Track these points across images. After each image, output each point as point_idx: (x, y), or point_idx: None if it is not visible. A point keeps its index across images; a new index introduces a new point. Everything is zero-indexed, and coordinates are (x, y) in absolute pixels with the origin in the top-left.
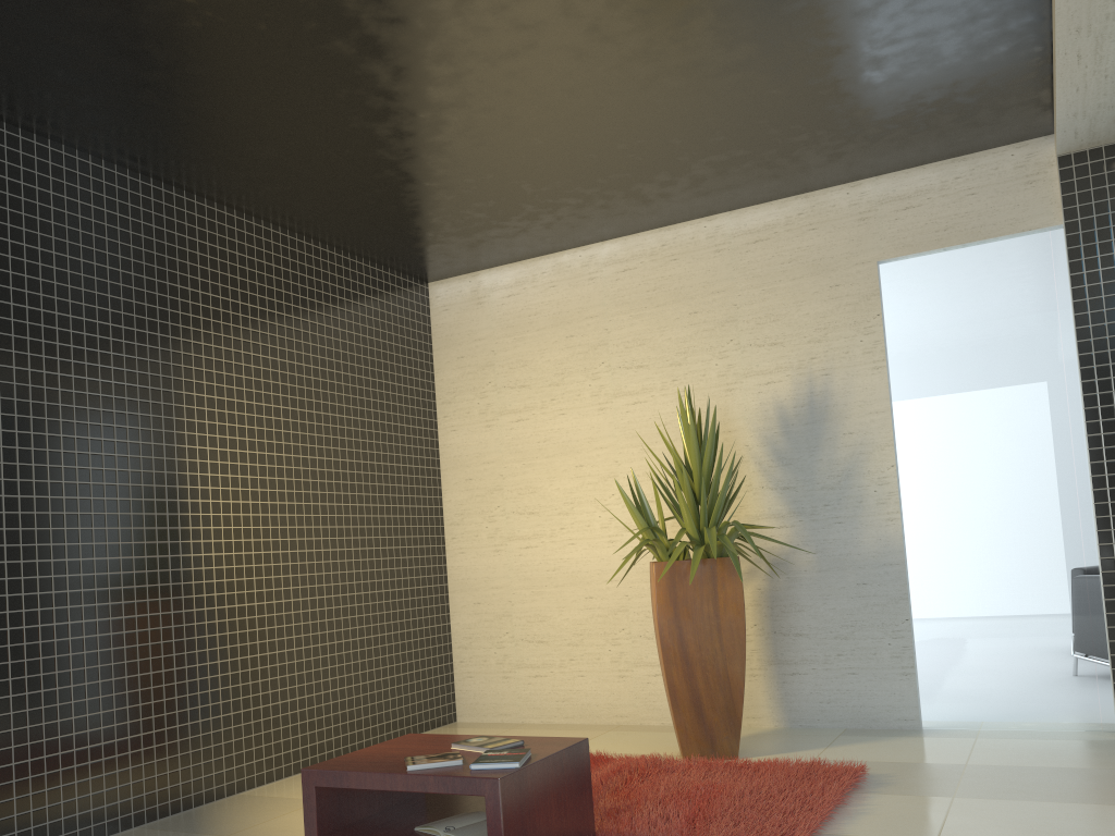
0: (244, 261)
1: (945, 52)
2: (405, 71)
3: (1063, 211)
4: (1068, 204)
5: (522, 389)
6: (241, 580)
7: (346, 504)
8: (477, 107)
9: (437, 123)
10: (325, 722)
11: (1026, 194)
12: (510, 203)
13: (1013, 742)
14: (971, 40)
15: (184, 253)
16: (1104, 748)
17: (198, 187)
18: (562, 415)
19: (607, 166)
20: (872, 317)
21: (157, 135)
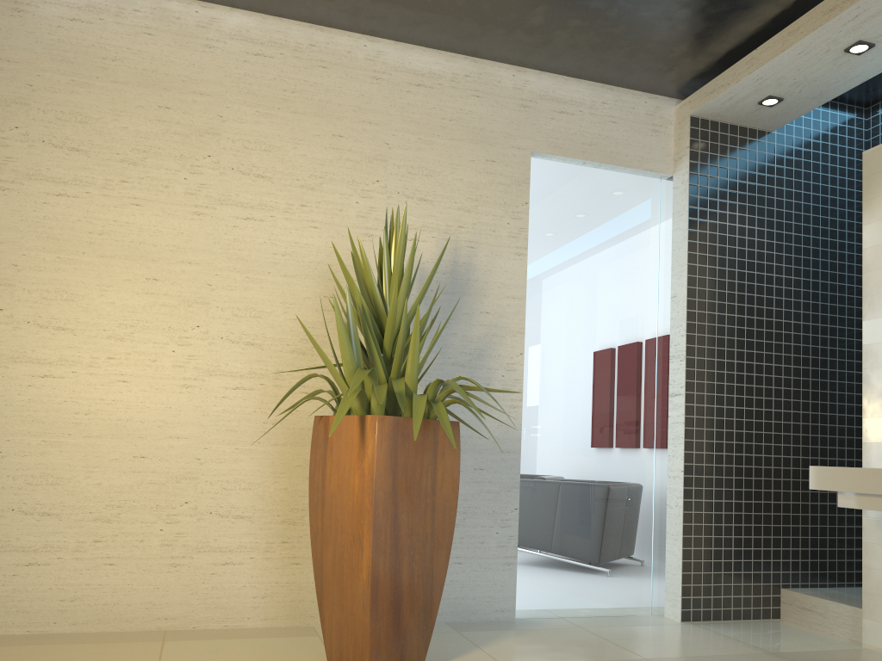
0: None
1: None
2: None
3: (689, 163)
4: (693, 158)
5: (74, 153)
6: None
7: None
8: None
9: None
10: None
11: (651, 139)
12: None
13: (620, 631)
14: None
15: None
16: (694, 632)
17: None
18: (136, 206)
19: None
20: (521, 203)
21: None
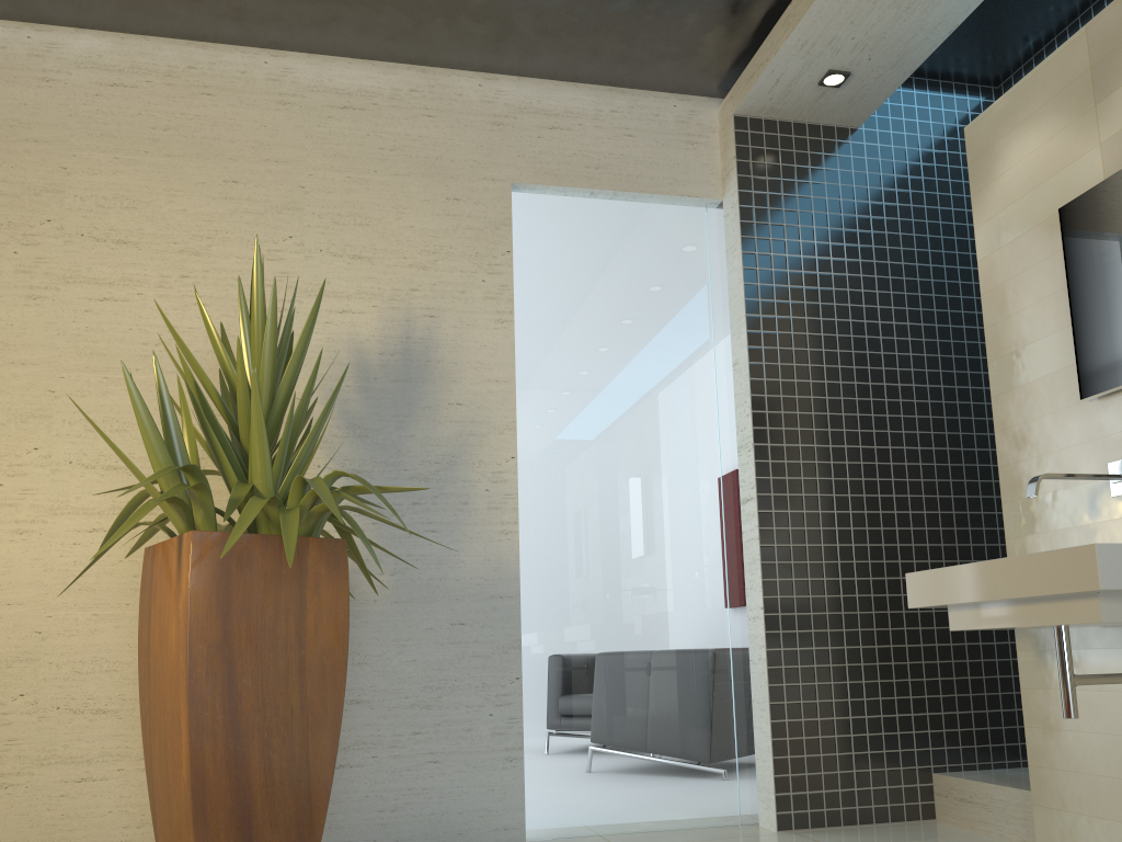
0: None
1: None
2: None
3: (737, 178)
4: (743, 171)
5: None
6: None
7: None
8: None
9: None
10: None
11: (687, 155)
12: None
13: None
14: None
15: None
16: None
17: None
18: None
19: None
20: (501, 253)
21: None
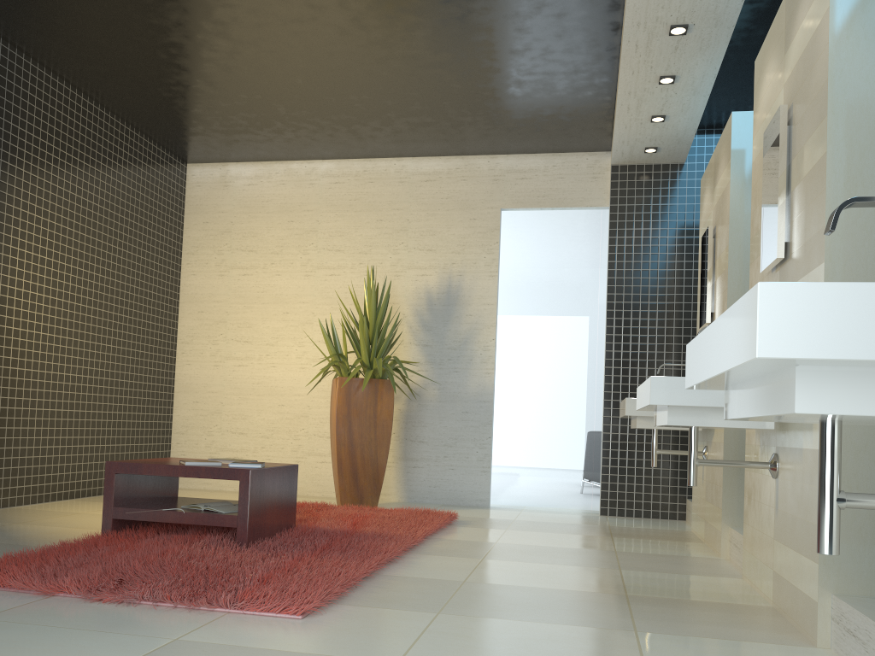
0: (60, 116)
1: (558, 87)
2: (224, 13)
3: (610, 198)
4: (613, 195)
5: (250, 252)
6: (30, 351)
7: (111, 312)
8: (265, 48)
9: (233, 52)
10: (77, 468)
11: (591, 184)
12: (266, 118)
13: (542, 514)
14: (573, 84)
15: (18, 100)
16: (591, 518)
17: (36, 54)
18: (278, 275)
19: (340, 108)
20: (493, 243)
21: (21, 9)
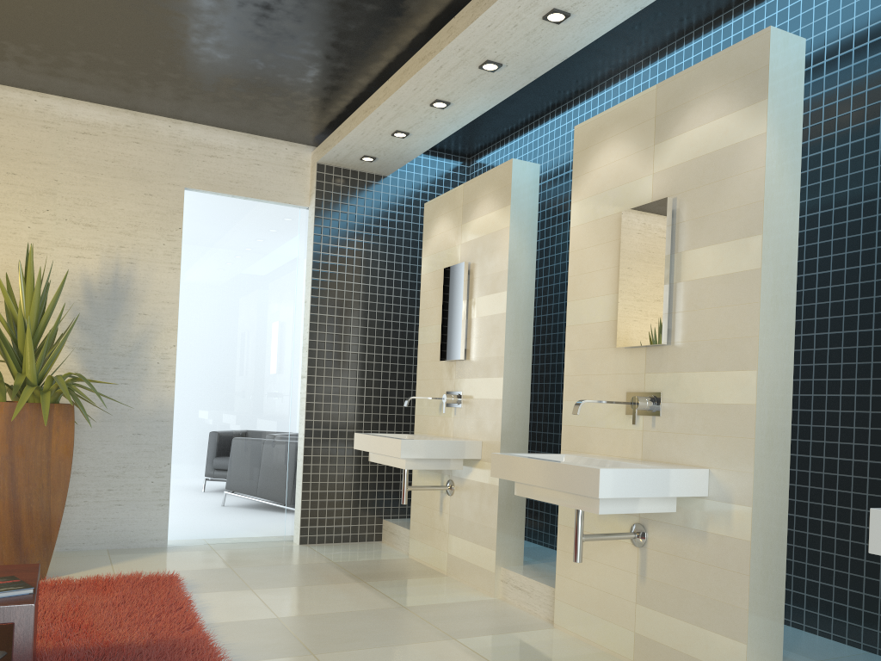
0: None
1: (309, 74)
2: None
3: (315, 200)
4: (319, 196)
5: None
6: None
7: None
8: None
9: None
10: None
11: (291, 178)
12: None
13: (242, 551)
14: (328, 75)
15: None
16: (298, 551)
17: None
18: None
19: None
20: (175, 229)
21: None
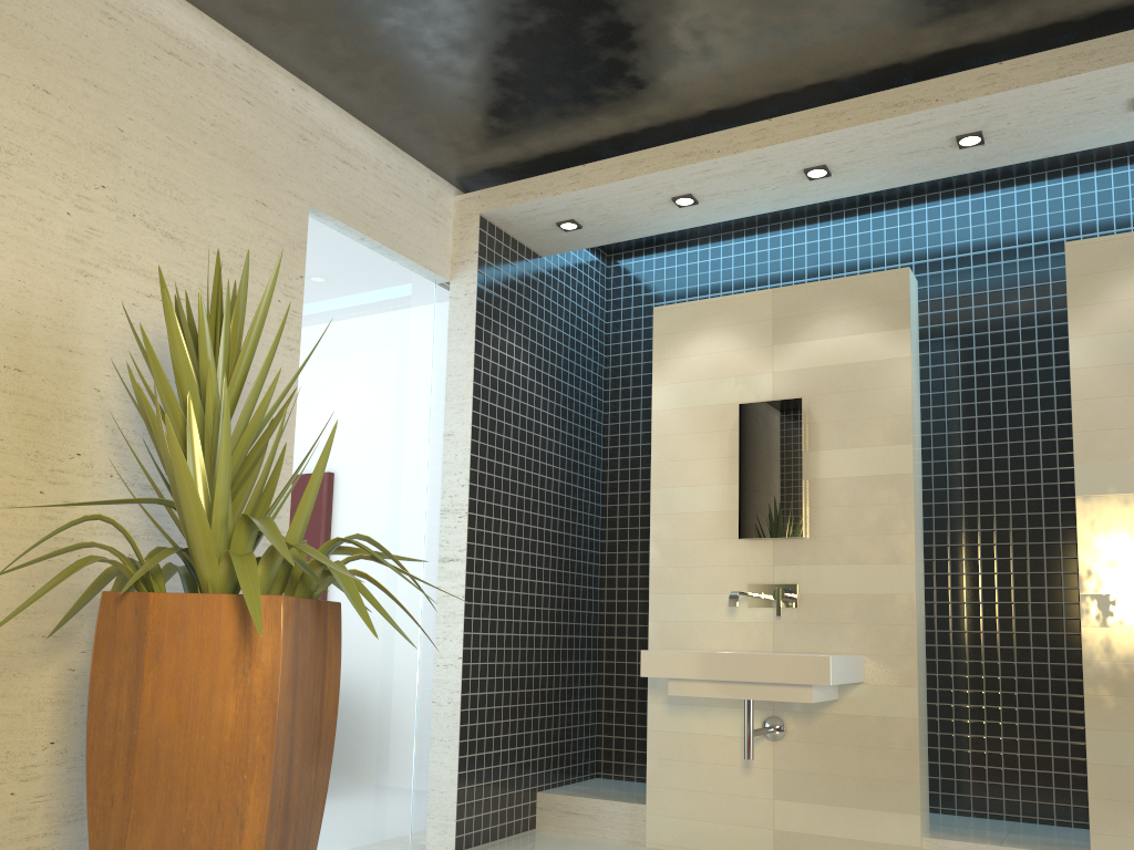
0: None
1: (660, 76)
2: None
3: (478, 272)
4: (481, 268)
5: None
6: None
7: None
8: None
9: None
10: None
11: (432, 230)
12: None
13: None
14: (680, 87)
15: None
16: None
17: None
18: None
19: None
20: (296, 276)
21: None
